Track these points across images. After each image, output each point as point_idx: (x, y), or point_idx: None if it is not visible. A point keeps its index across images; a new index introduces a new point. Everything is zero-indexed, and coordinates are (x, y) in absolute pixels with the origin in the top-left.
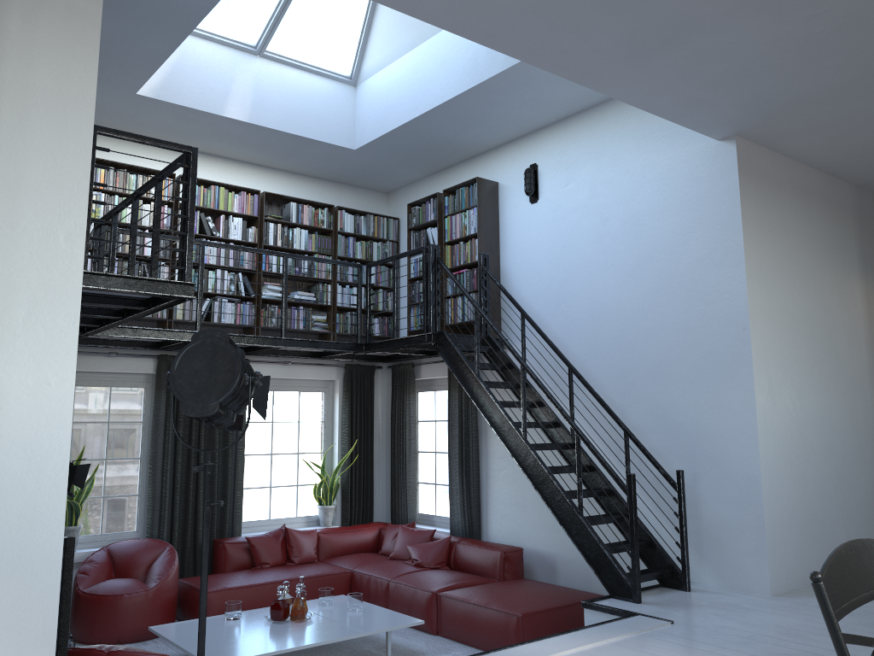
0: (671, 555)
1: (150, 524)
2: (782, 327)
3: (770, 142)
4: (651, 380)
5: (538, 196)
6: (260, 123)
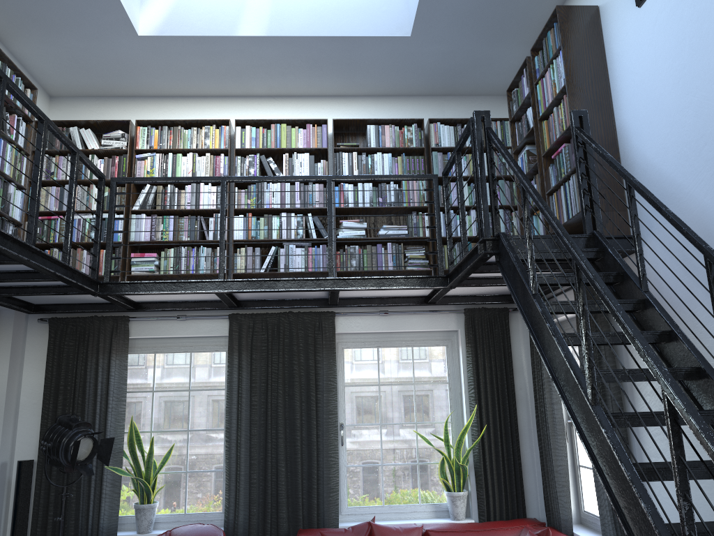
0: None
1: (226, 505)
2: None
3: None
4: None
5: None
6: (282, 33)
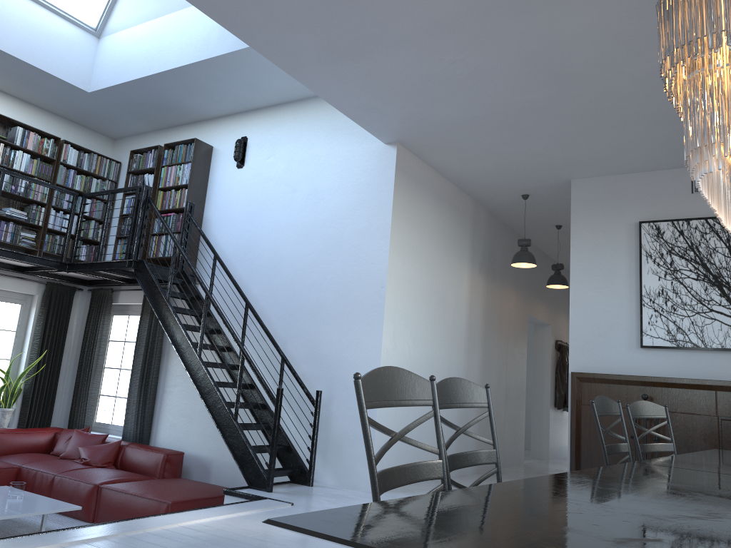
0: (303, 459)
1: None
2: (409, 291)
3: (421, 153)
4: (309, 320)
5: (244, 163)
6: None
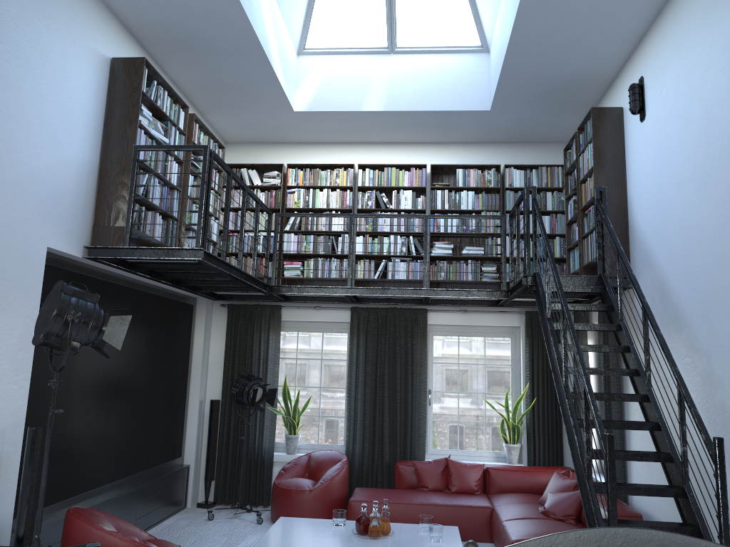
0: None
1: (347, 440)
2: None
3: None
4: (728, 317)
5: (644, 113)
6: (394, 109)
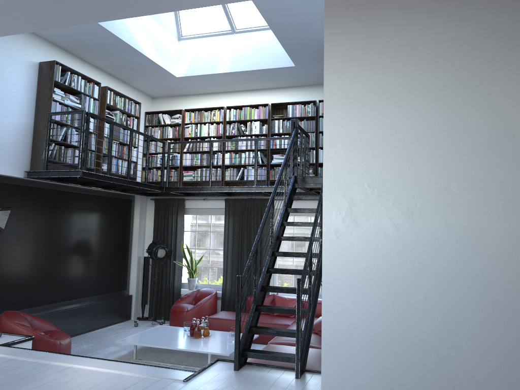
0: None
1: (222, 282)
2: (384, 148)
3: None
4: None
5: None
6: (236, 70)
